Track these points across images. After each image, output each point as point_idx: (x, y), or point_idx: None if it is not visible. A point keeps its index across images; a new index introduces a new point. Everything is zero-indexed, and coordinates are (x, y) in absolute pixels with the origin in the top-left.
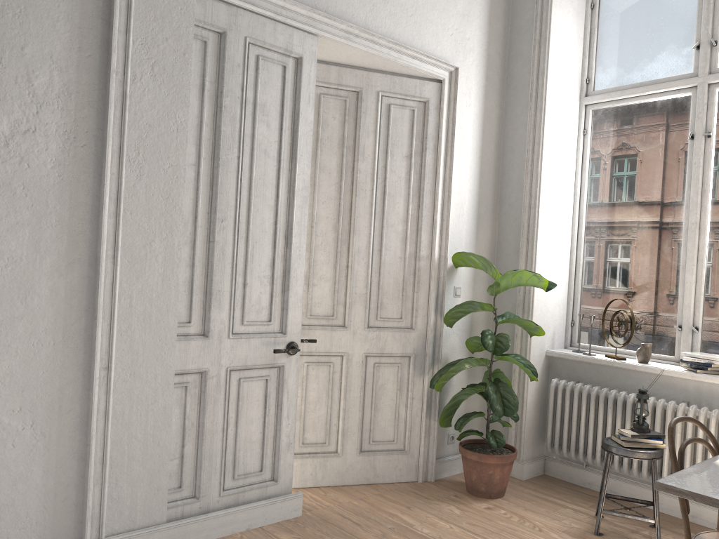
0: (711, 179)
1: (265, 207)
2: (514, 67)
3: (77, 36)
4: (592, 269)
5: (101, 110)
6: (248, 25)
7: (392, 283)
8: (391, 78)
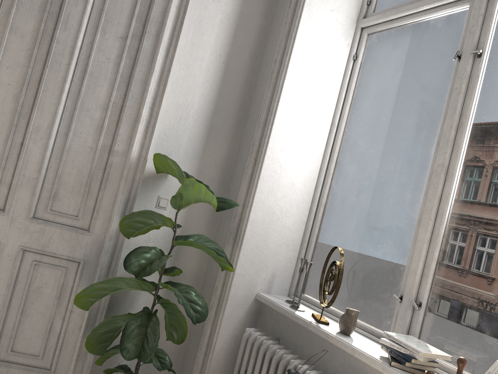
0: (473, 111)
1: None
2: None
3: None
4: (332, 211)
5: None
6: None
7: (74, 174)
8: None
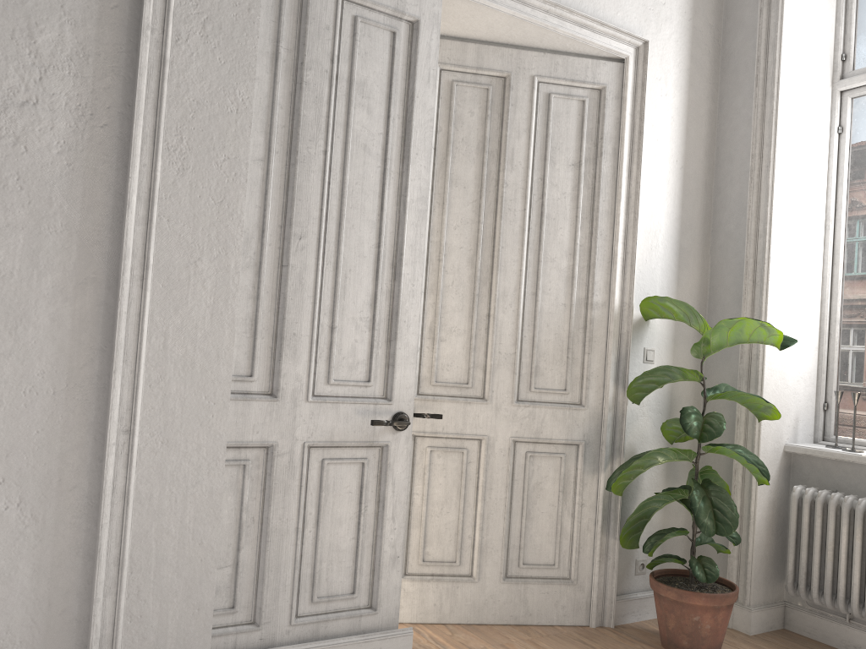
0: None
1: (363, 223)
2: (732, 42)
3: None
4: (856, 327)
5: (130, 79)
6: None
7: (552, 340)
8: (551, 58)
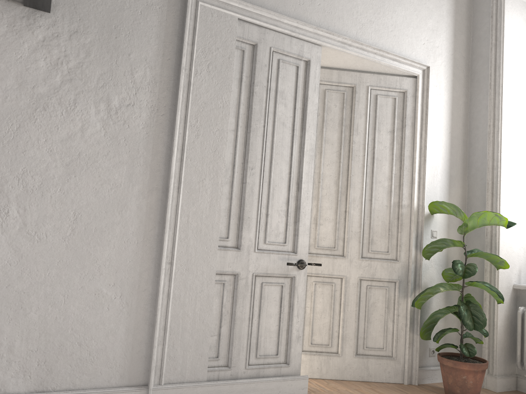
0: None
1: (282, 161)
2: (476, 65)
3: (162, 47)
4: None
5: (174, 93)
6: (272, 39)
7: (380, 224)
8: (377, 76)
